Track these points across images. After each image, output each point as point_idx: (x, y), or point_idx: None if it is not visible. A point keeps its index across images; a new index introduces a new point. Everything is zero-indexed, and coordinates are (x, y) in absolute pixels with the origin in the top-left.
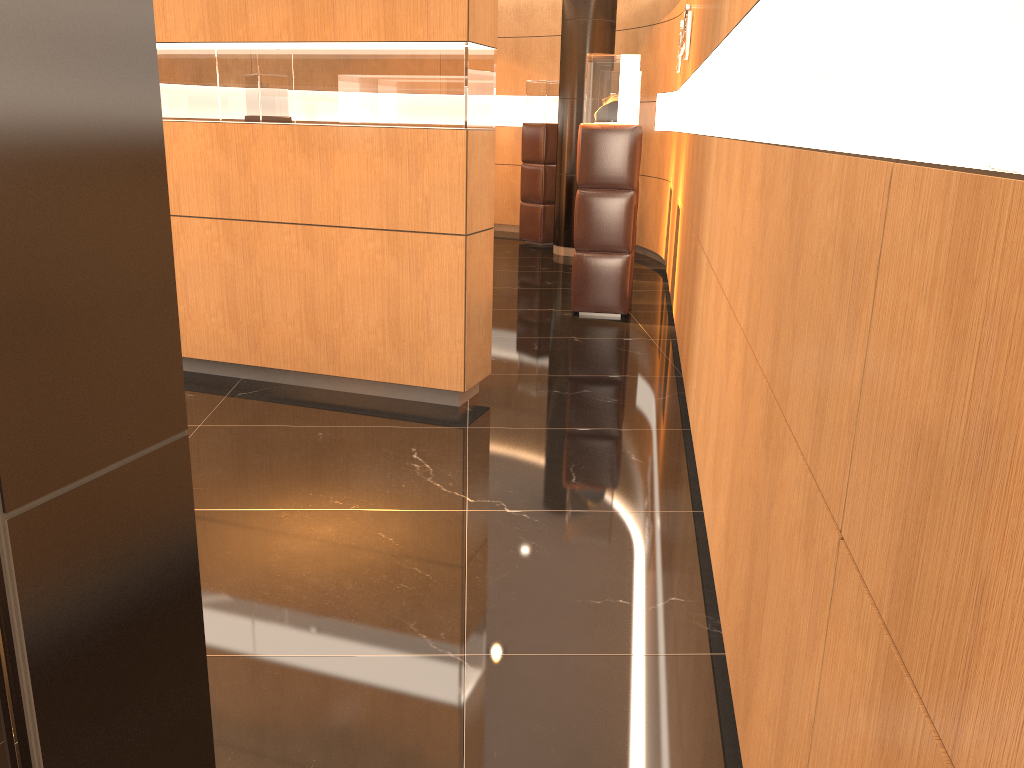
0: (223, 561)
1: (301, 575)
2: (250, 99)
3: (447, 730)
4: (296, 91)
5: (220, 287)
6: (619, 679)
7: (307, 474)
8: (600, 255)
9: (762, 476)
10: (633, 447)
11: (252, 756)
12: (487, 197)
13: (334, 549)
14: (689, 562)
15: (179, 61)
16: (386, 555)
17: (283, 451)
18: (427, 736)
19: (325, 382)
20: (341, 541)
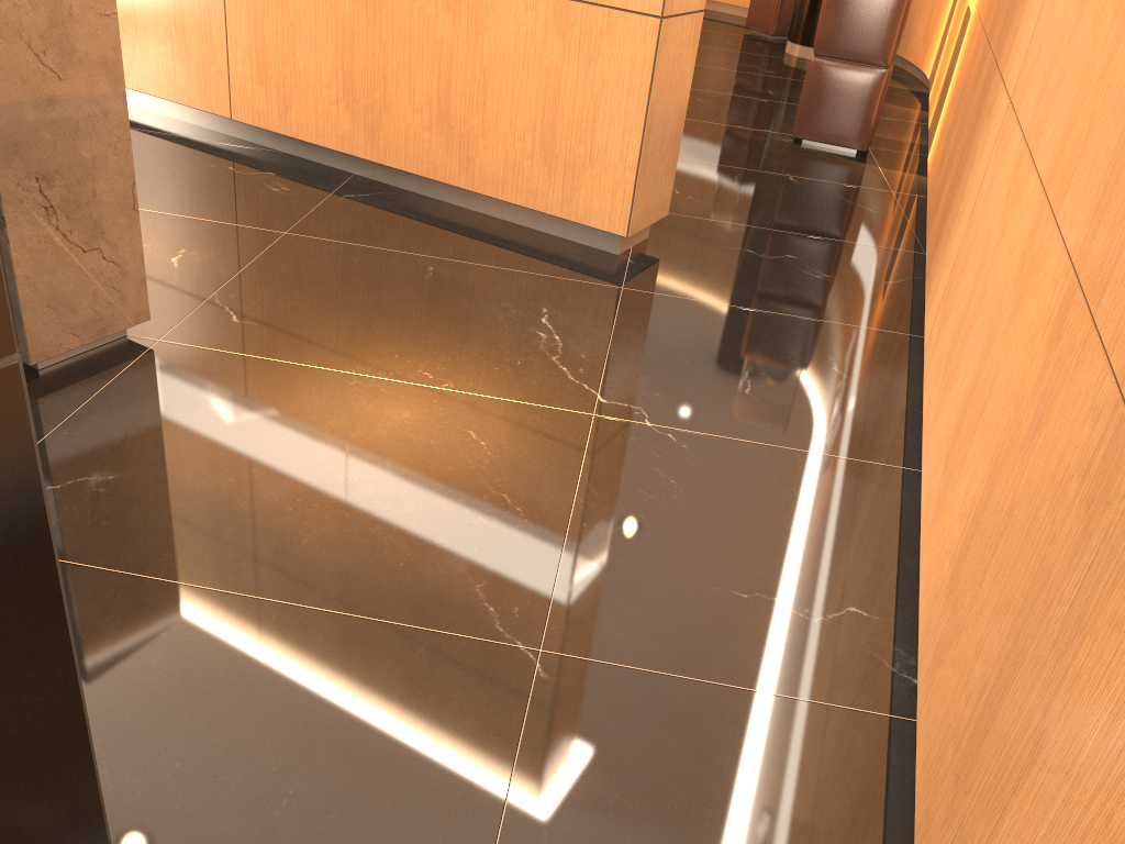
0: (258, 440)
1: (352, 480)
2: None
3: (486, 776)
4: None
5: (335, 49)
6: (750, 735)
7: (399, 326)
8: (846, 66)
9: (1064, 551)
10: (838, 352)
11: (209, 766)
12: None
13: (405, 446)
14: (886, 552)
15: None
16: (470, 467)
17: (377, 287)
18: (456, 781)
19: (454, 195)
20: (417, 435)
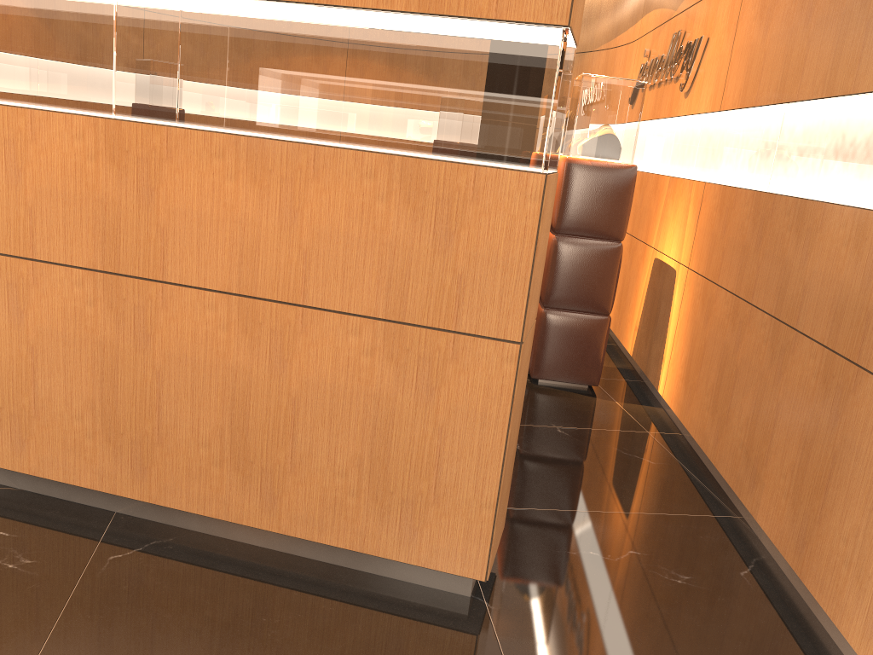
0: None
1: None
2: (168, 86)
3: None
4: (250, 81)
5: (91, 376)
6: None
7: None
8: (573, 315)
9: None
10: None
11: None
12: (540, 275)
13: None
14: None
15: (50, 12)
16: None
17: None
18: None
19: (251, 534)
20: None
